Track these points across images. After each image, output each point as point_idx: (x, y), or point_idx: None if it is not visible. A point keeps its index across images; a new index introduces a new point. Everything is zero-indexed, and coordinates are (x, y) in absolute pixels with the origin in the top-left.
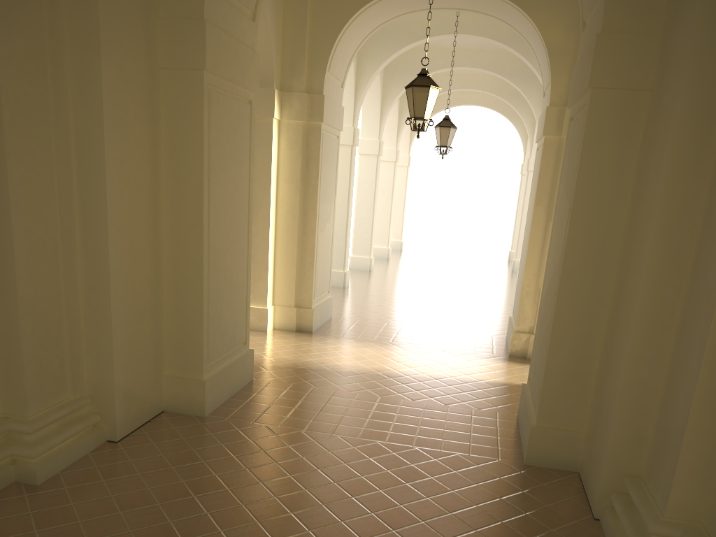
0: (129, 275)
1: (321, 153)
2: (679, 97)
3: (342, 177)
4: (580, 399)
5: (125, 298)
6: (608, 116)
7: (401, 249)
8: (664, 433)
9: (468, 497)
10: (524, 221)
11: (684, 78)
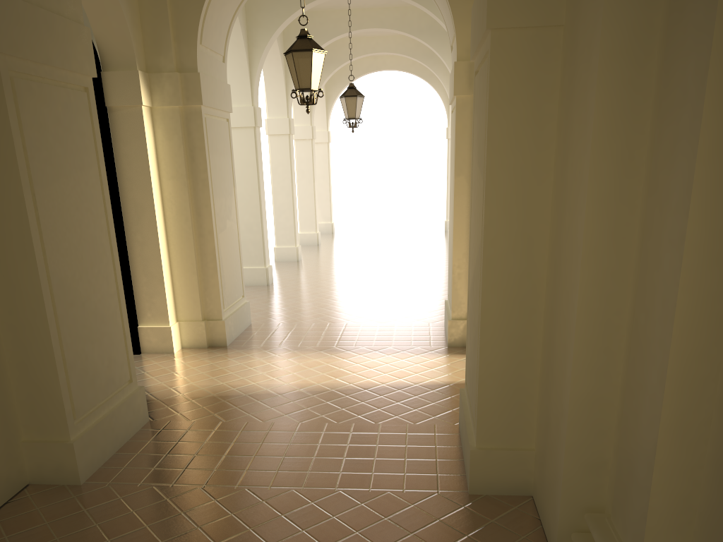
0: None
1: (206, 141)
2: (599, 28)
3: (248, 163)
4: (523, 411)
5: None
6: (516, 64)
7: (332, 232)
8: (627, 462)
9: None
10: None
11: (603, 2)
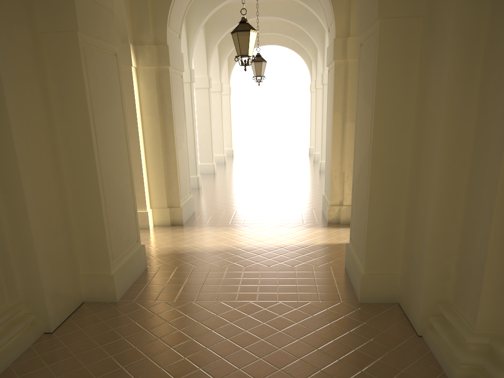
0: (41, 201)
1: (171, 90)
2: (452, 18)
3: (186, 106)
4: (393, 250)
5: (41, 220)
6: (394, 39)
7: (232, 155)
8: (466, 269)
9: (327, 334)
10: (317, 125)
11: (454, 3)
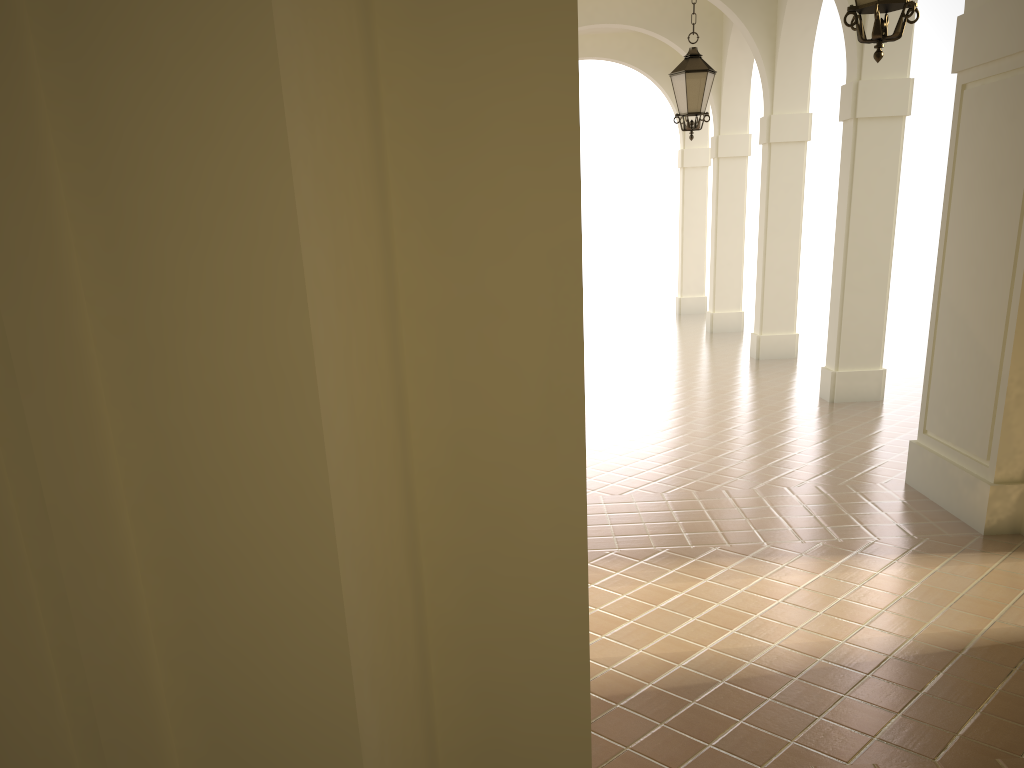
0: (395, 738)
1: None
2: None
3: None
4: None
5: None
6: None
7: None
8: None
9: None
10: (720, 245)
11: None
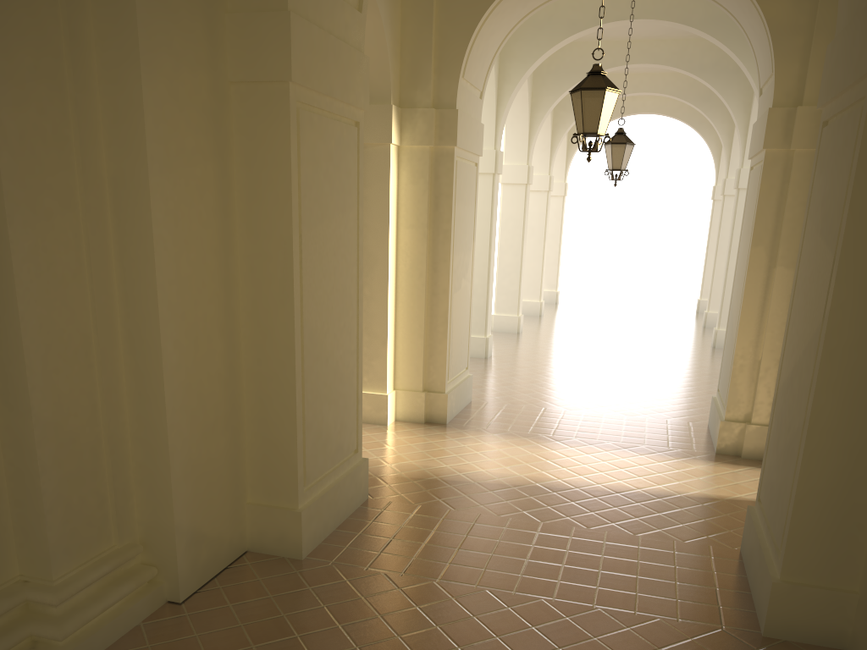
0: (191, 373)
1: (454, 187)
2: None
3: (481, 215)
4: (849, 543)
5: (187, 405)
6: None
7: (556, 302)
8: None
9: None
10: (719, 261)
11: None
